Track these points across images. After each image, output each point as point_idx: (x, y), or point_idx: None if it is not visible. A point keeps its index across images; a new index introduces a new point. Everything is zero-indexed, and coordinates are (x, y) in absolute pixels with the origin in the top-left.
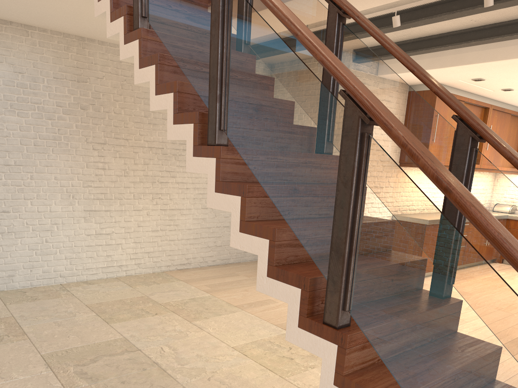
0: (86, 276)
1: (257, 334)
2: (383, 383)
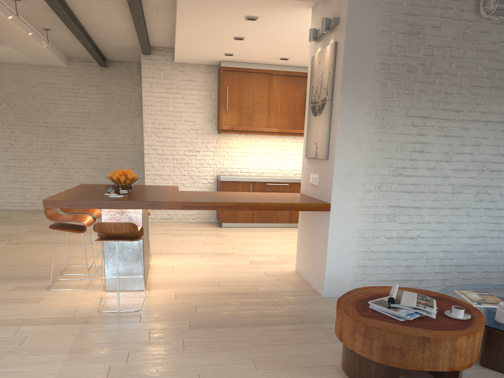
0: (9, 207)
1: (3, 232)
2: None
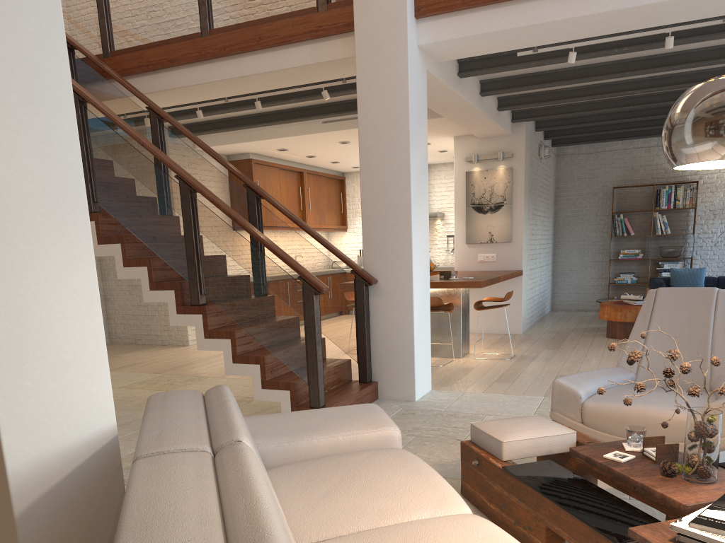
0: None
1: (136, 379)
2: (230, 329)
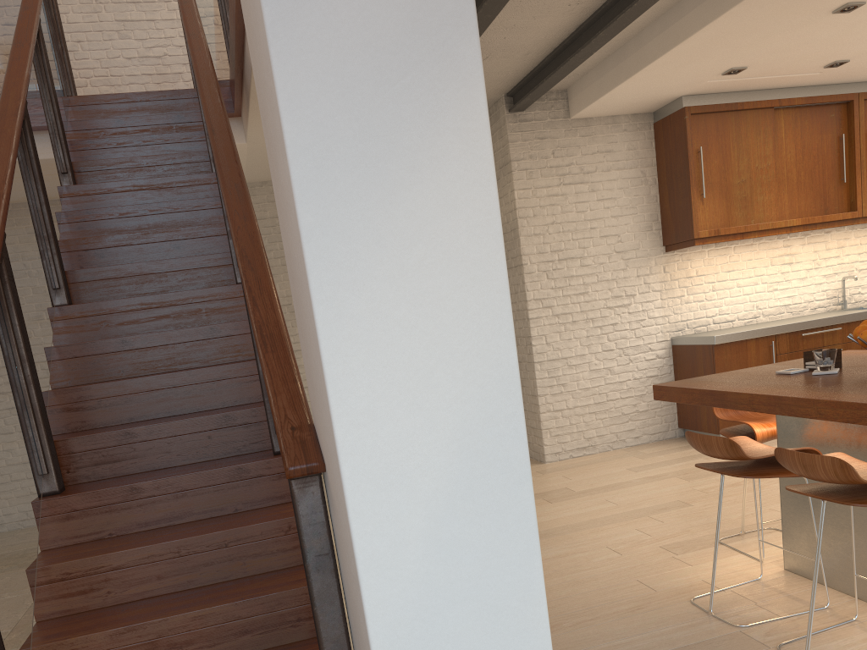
0: None
1: None
2: (60, 555)
